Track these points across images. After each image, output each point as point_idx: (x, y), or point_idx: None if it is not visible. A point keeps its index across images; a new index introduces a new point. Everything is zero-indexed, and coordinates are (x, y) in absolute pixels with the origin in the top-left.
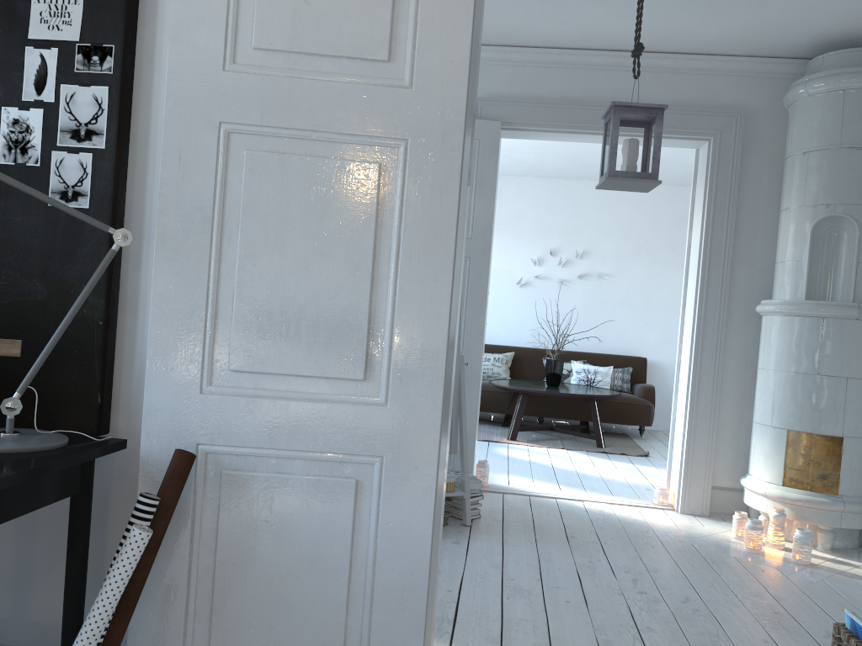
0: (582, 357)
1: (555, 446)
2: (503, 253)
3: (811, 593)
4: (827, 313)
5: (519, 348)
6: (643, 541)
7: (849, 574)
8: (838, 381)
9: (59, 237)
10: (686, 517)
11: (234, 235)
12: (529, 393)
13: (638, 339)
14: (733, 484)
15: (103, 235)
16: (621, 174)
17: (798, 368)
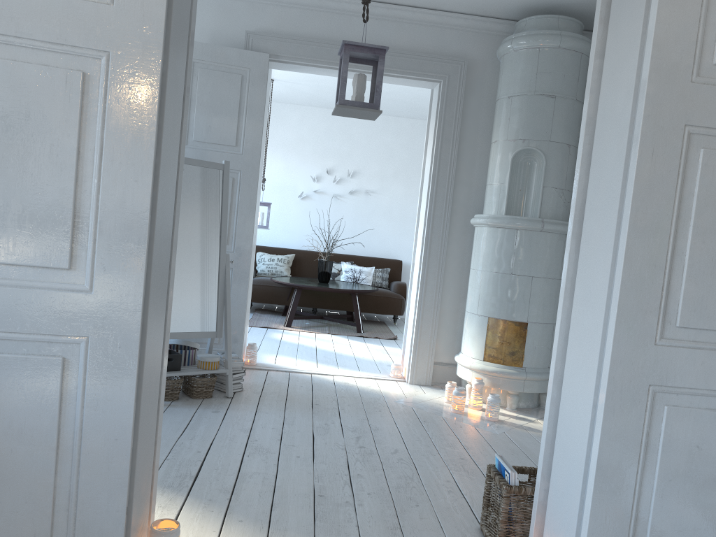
0: (351, 259)
1: (322, 331)
2: (288, 170)
3: (493, 442)
4: (520, 226)
5: (299, 251)
6: (374, 406)
7: (525, 427)
8: (525, 279)
9: None
10: (413, 387)
11: None
12: (302, 288)
13: (396, 245)
14: (451, 360)
15: None
16: (350, 103)
17: (497, 269)
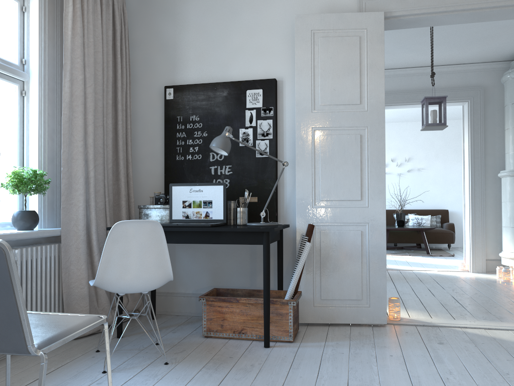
0: (414, 212)
1: (405, 254)
2: None
3: None
4: None
5: None
6: (455, 280)
7: None
8: None
9: (260, 166)
10: (474, 273)
11: (318, 160)
12: (390, 229)
13: (442, 200)
14: (496, 257)
15: (273, 164)
16: (431, 124)
17: None
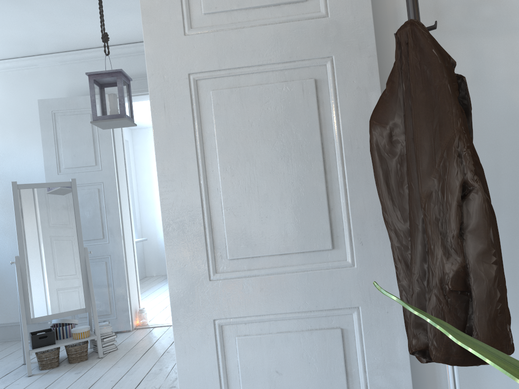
0: None
1: None
2: None
3: None
4: None
5: None
6: None
7: None
8: None
9: None
10: None
11: None
12: None
13: None
14: None
15: None
16: (101, 118)
17: None
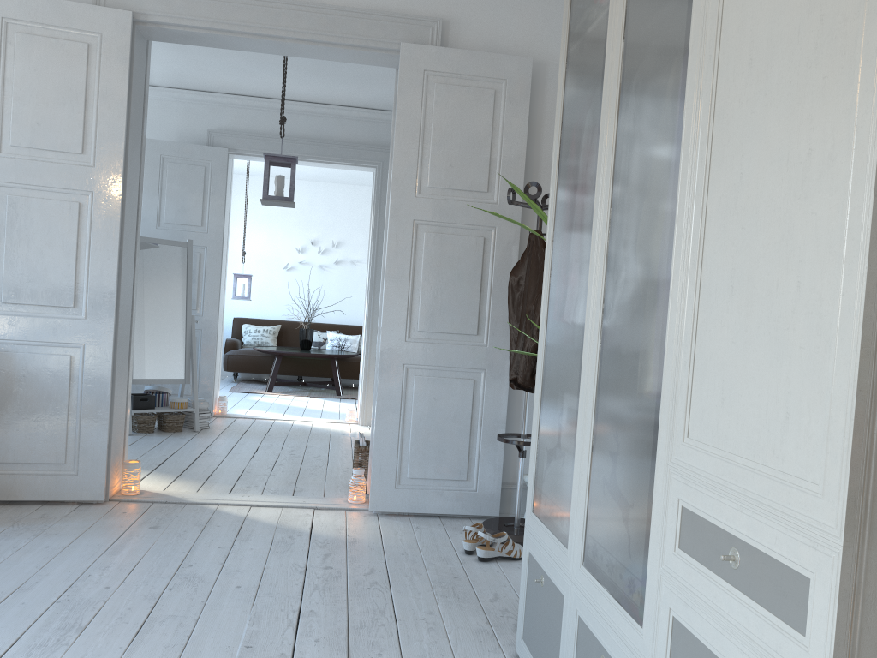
0: (338, 328)
1: (302, 395)
2: (273, 243)
3: None
4: None
5: (286, 322)
6: (318, 436)
7: None
8: None
9: None
10: (362, 427)
11: (3, 236)
12: (282, 354)
13: None
14: None
15: None
16: (271, 197)
17: None
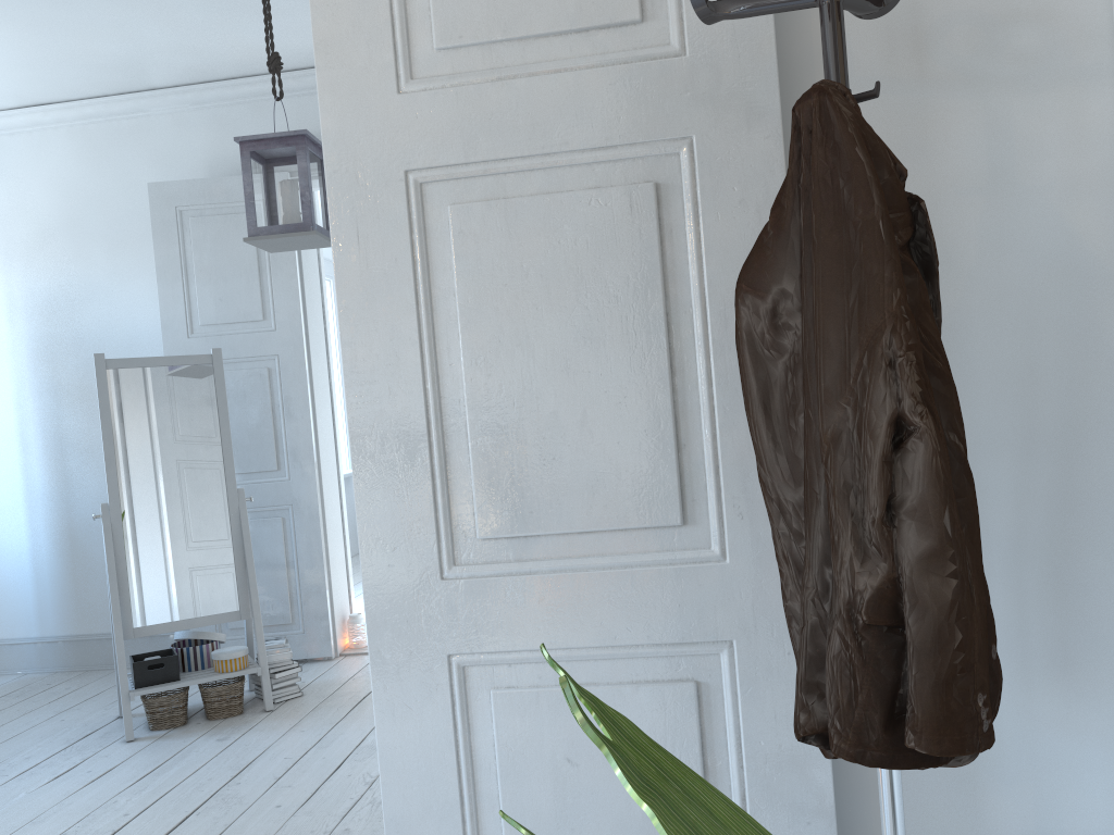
0: None
1: None
2: None
3: None
4: None
5: None
6: None
7: None
8: None
9: None
10: None
11: None
12: None
13: None
14: None
15: None
16: (265, 231)
17: None
